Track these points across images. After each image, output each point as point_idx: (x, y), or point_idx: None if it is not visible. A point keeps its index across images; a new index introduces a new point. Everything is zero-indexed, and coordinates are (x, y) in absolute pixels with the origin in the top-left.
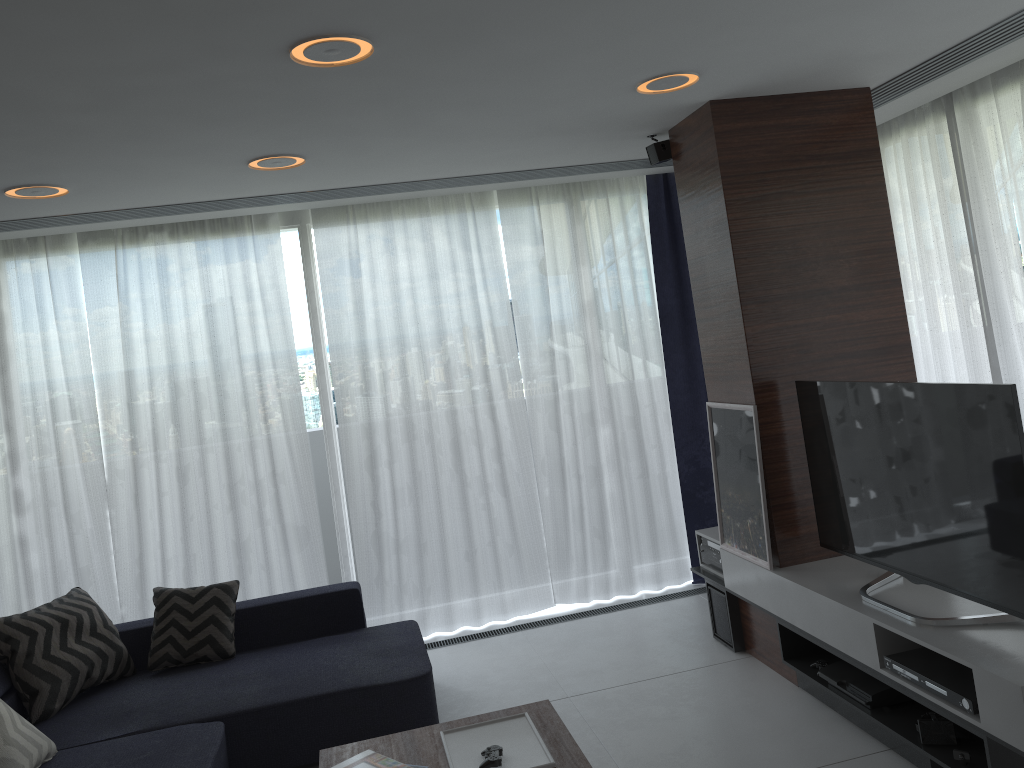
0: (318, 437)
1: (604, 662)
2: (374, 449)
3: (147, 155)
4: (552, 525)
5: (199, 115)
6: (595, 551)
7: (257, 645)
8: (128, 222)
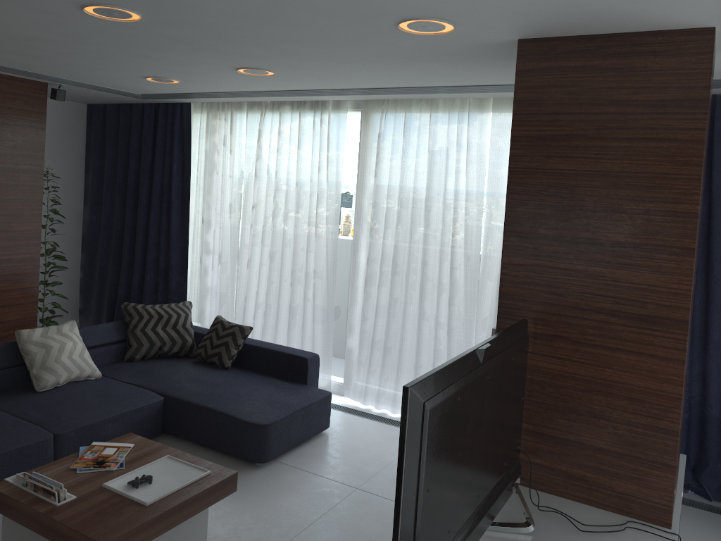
0: (349, 255)
1: None
2: (368, 273)
3: (170, 65)
4: None
5: (139, 46)
6: None
7: (252, 368)
8: (257, 98)
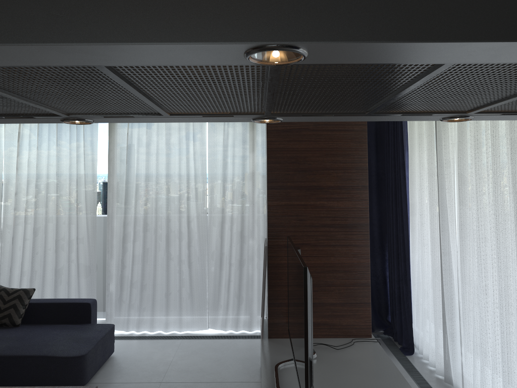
0: (105, 223)
1: (197, 367)
2: (125, 233)
3: None
4: (213, 287)
5: None
6: (234, 304)
7: (38, 322)
8: None
